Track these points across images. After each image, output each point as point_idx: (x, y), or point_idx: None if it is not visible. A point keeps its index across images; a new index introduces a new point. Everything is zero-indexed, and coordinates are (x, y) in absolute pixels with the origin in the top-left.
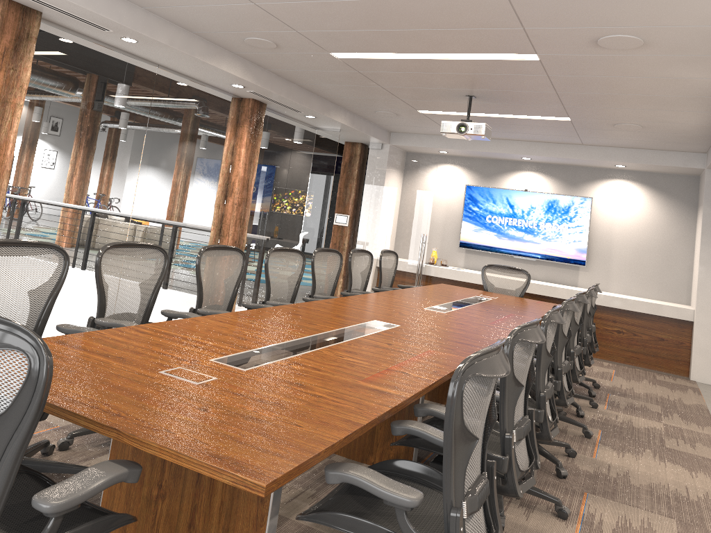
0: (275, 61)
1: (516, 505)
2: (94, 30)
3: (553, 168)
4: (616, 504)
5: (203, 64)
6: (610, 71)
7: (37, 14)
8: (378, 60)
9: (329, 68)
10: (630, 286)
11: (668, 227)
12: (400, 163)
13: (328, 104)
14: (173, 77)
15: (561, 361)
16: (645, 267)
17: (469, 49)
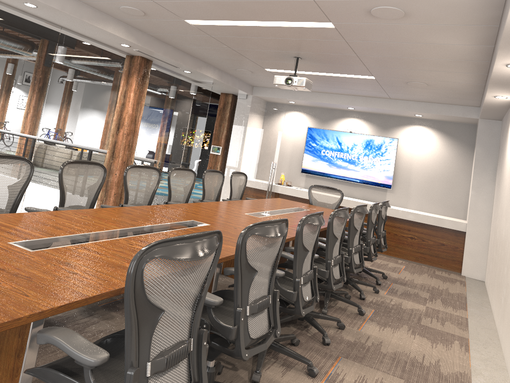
0: (149, 26)
1: (279, 365)
2: None
3: (371, 116)
4: (361, 366)
5: (92, 26)
6: (389, 38)
7: None
8: (220, 26)
9: (189, 33)
10: (423, 204)
11: (453, 162)
12: (259, 109)
13: (199, 62)
14: (75, 37)
15: (332, 256)
16: (434, 191)
17: (281, 18)
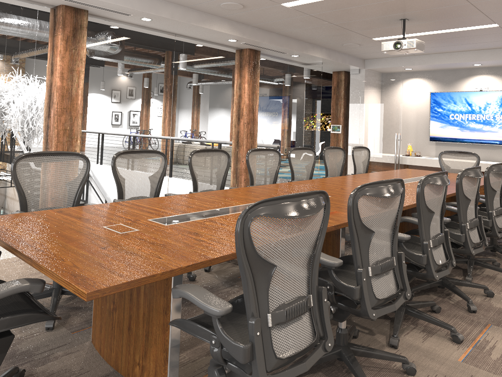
0: (250, 18)
1: (419, 331)
2: (123, 17)
3: None
4: None
5: (200, 28)
6: None
7: (85, 12)
8: (317, 3)
9: (288, 16)
10: None
11: None
12: (374, 82)
13: (305, 44)
14: (188, 41)
15: (466, 219)
16: None
17: None
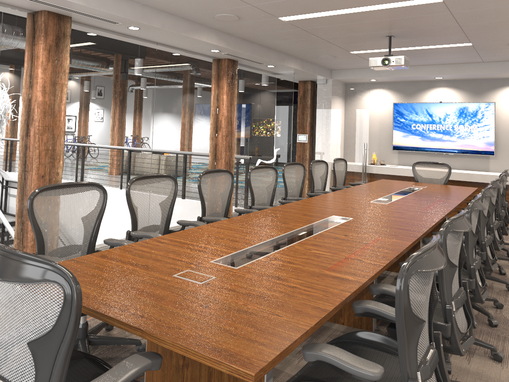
0: (239, 29)
1: None
2: (109, 24)
3: (460, 83)
4: None
5: (187, 38)
6: (503, 2)
7: (68, 19)
8: (315, 18)
9: (279, 29)
10: None
11: None
12: (341, 92)
13: (282, 55)
14: (169, 50)
15: (484, 237)
16: None
17: (385, 0)
